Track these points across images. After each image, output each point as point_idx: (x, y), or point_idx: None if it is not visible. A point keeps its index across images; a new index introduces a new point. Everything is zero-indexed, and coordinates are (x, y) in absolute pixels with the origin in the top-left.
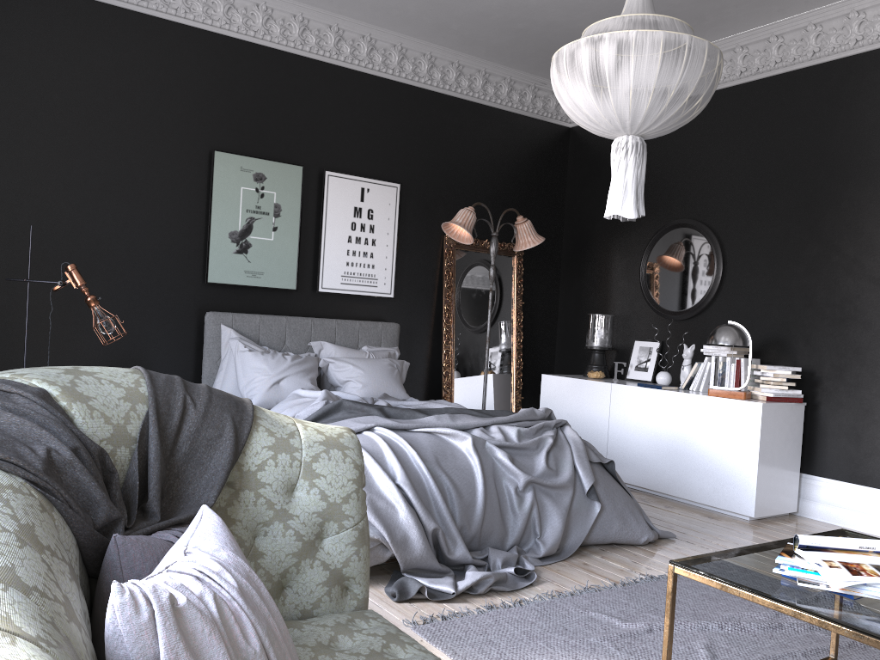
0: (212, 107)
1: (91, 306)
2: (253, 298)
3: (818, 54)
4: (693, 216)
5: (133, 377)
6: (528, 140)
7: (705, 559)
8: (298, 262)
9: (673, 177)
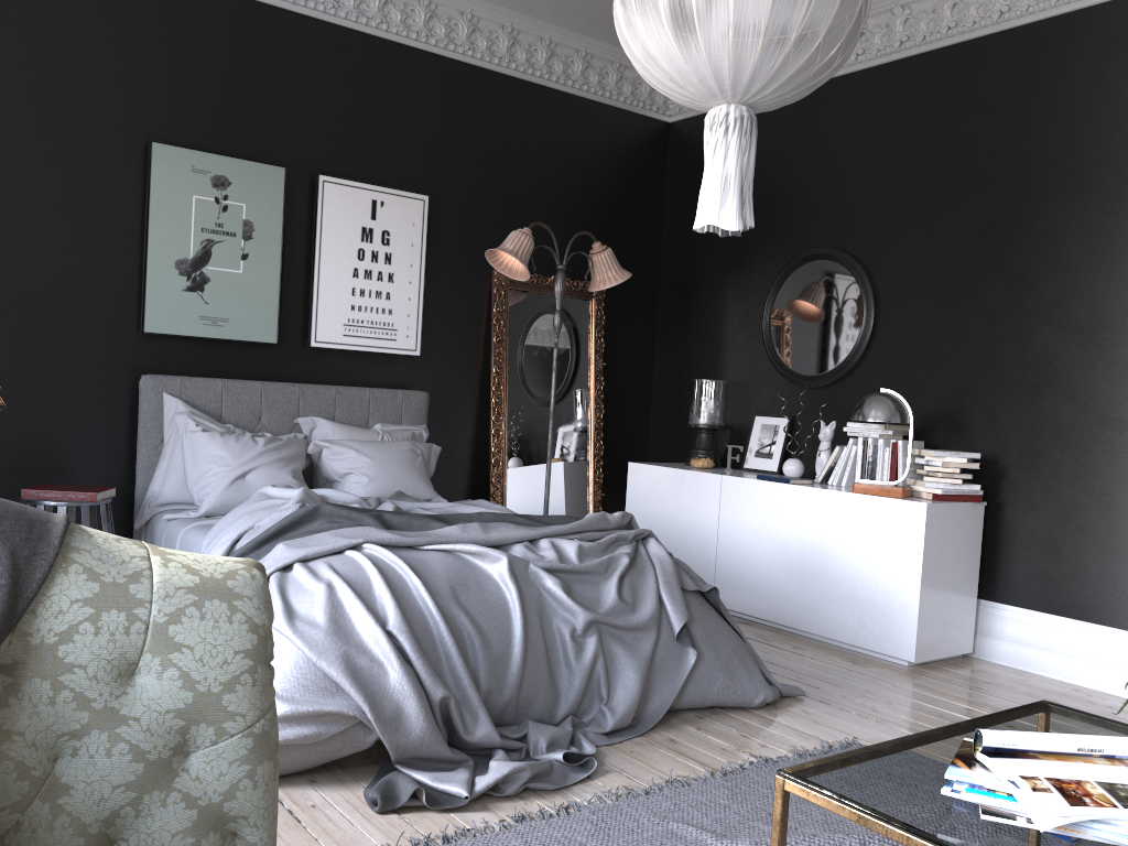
0: (148, 79)
1: None
2: (214, 356)
3: (1007, 15)
4: (835, 244)
5: None
6: (611, 139)
7: (834, 766)
8: (280, 305)
9: (808, 190)
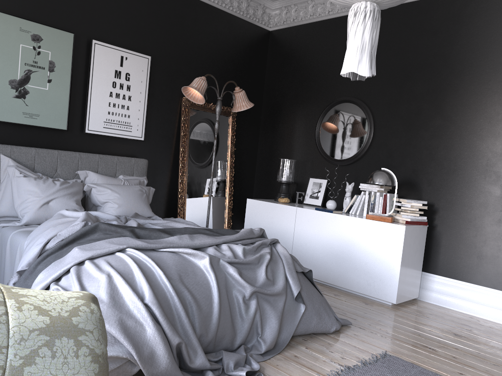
0: None
1: None
2: (31, 135)
3: None
4: (354, 96)
5: None
6: (242, 36)
7: None
8: (69, 109)
9: (341, 68)
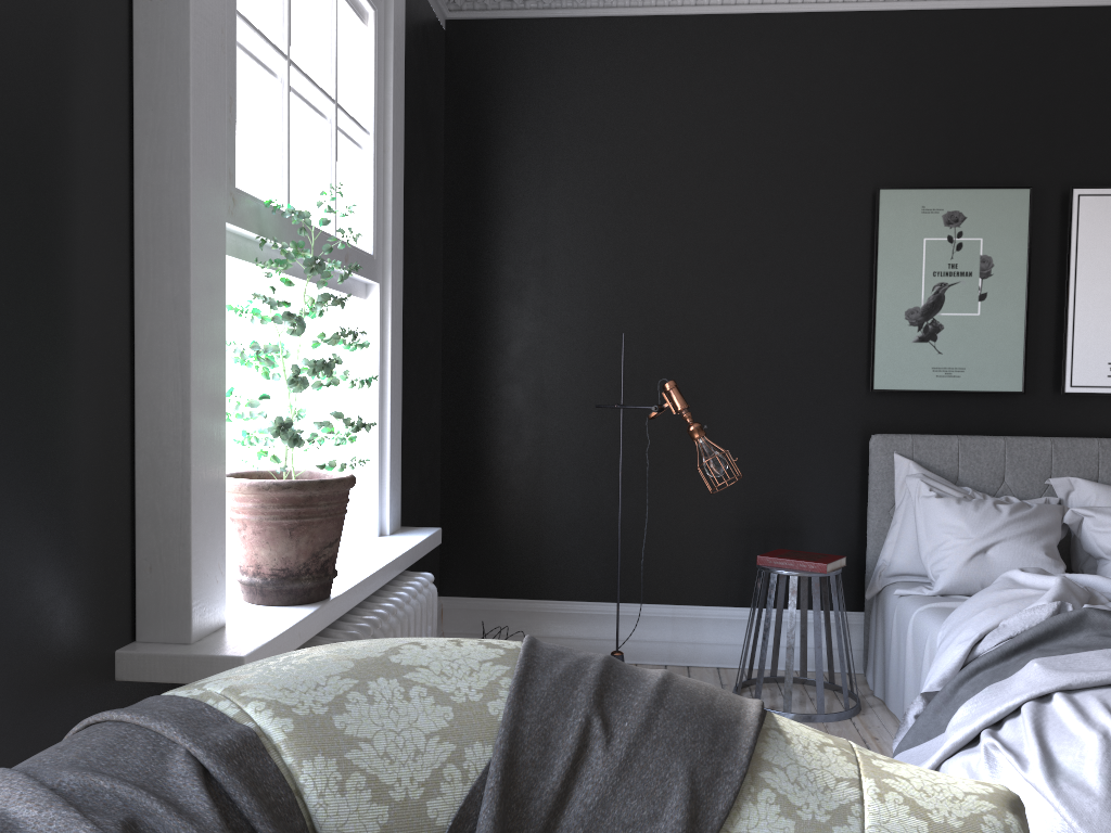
0: (875, 125)
1: (694, 438)
2: (949, 410)
3: None
4: None
5: (489, 675)
6: None
7: None
8: (1025, 347)
9: None
